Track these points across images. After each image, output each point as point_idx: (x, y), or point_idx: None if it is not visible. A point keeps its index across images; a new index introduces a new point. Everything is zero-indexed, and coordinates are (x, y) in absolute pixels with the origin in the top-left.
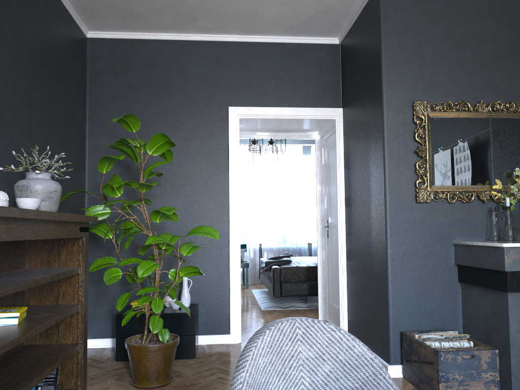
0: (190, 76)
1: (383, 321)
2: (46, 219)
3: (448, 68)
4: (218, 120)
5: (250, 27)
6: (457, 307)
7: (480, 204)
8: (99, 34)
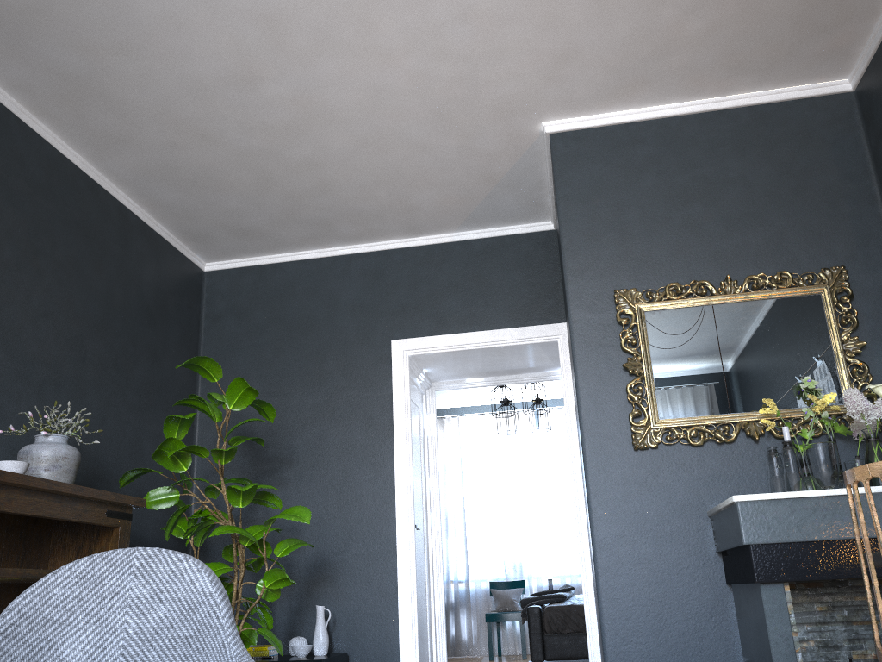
0: (338, 304)
1: None
2: (14, 483)
3: (668, 234)
4: (378, 361)
5: (413, 224)
6: (731, 633)
7: (752, 445)
8: (220, 264)
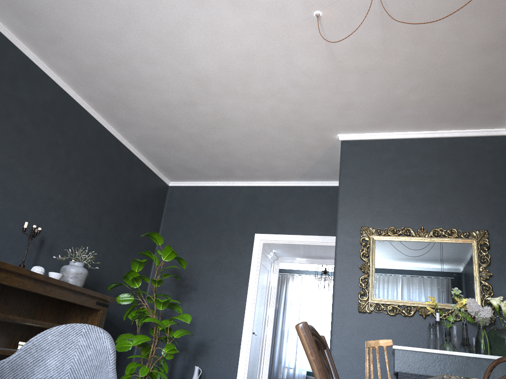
0: (231, 211)
1: None
2: (54, 283)
3: (394, 201)
4: (247, 243)
5: (274, 175)
6: None
7: (422, 320)
8: (177, 183)
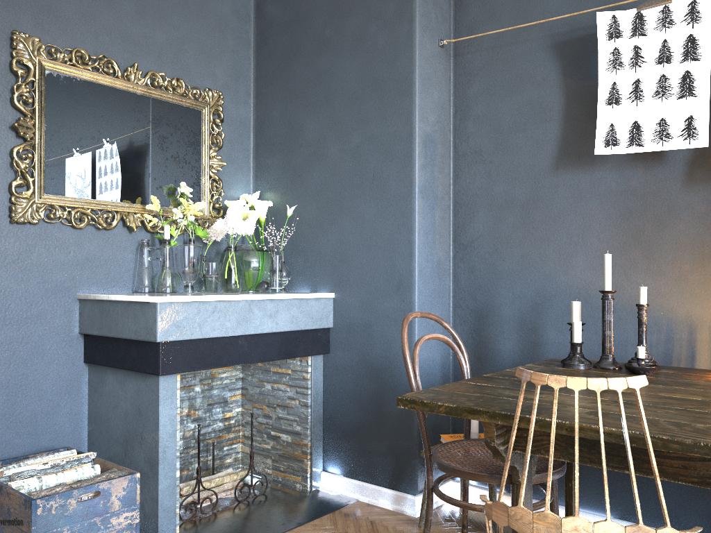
0: None
1: None
2: None
3: None
4: None
5: None
6: (81, 407)
7: (127, 235)
8: None
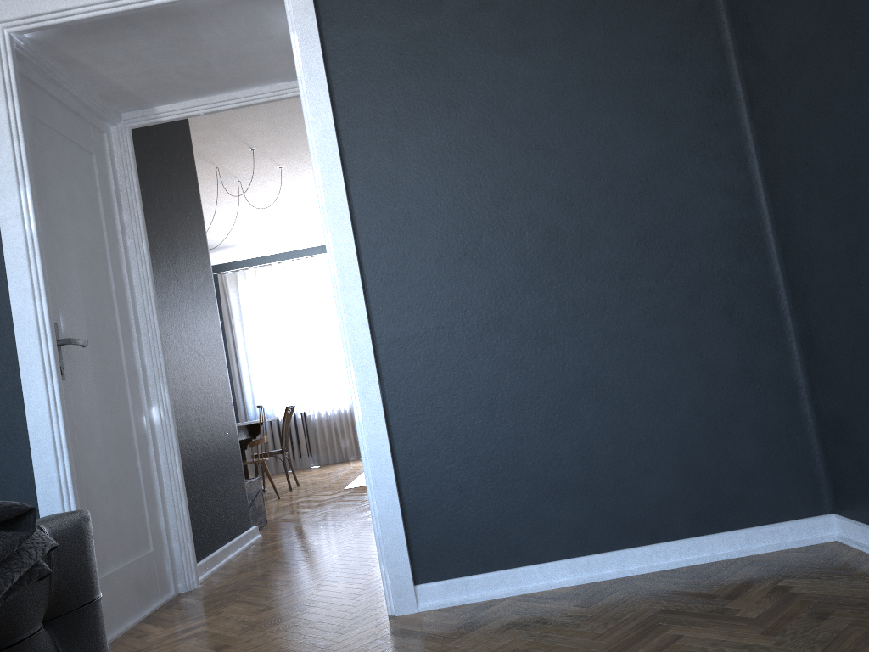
0: None
1: (239, 481)
2: None
3: None
4: None
5: None
6: None
7: None
8: None
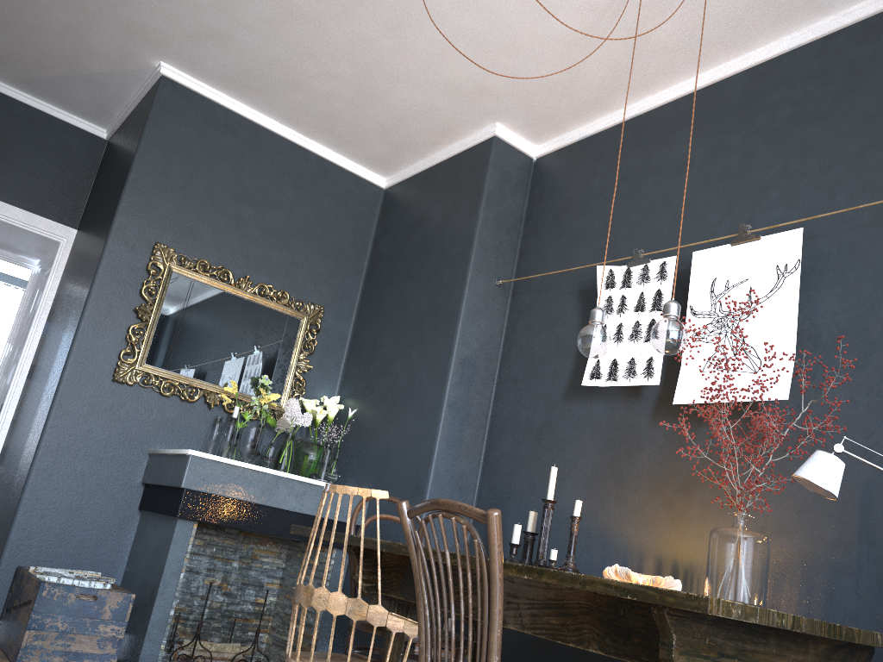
0: None
1: None
2: None
3: (219, 219)
4: None
5: None
6: (125, 547)
7: (206, 410)
8: None
